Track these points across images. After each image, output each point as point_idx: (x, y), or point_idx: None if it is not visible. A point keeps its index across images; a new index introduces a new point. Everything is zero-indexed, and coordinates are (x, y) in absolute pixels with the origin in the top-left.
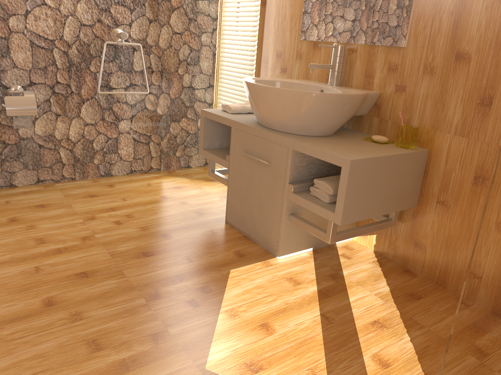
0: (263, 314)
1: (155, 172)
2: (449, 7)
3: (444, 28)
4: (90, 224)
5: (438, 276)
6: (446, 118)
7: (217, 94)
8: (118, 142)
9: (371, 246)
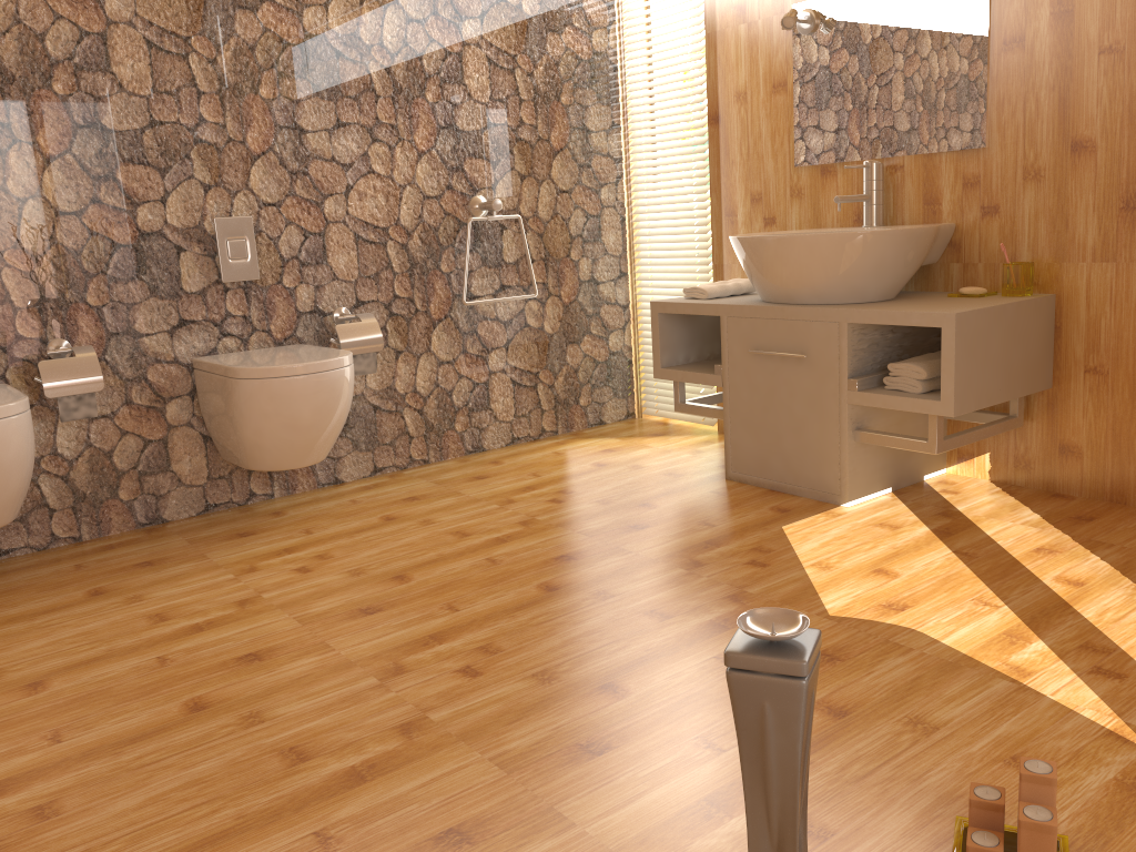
0: (868, 561)
1: (552, 437)
2: (1047, 79)
3: (1046, 109)
4: (514, 508)
5: (1110, 488)
6: (1075, 240)
7: (636, 287)
8: (491, 389)
9: (983, 474)
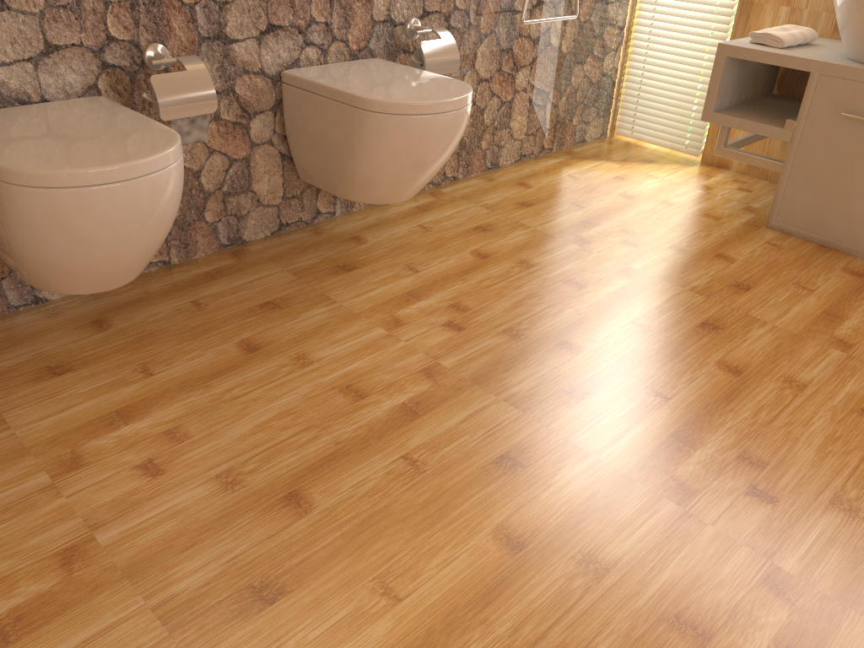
0: None
1: (550, 155)
2: None
3: None
4: (597, 251)
5: None
6: None
7: (637, 10)
8: (515, 109)
9: None
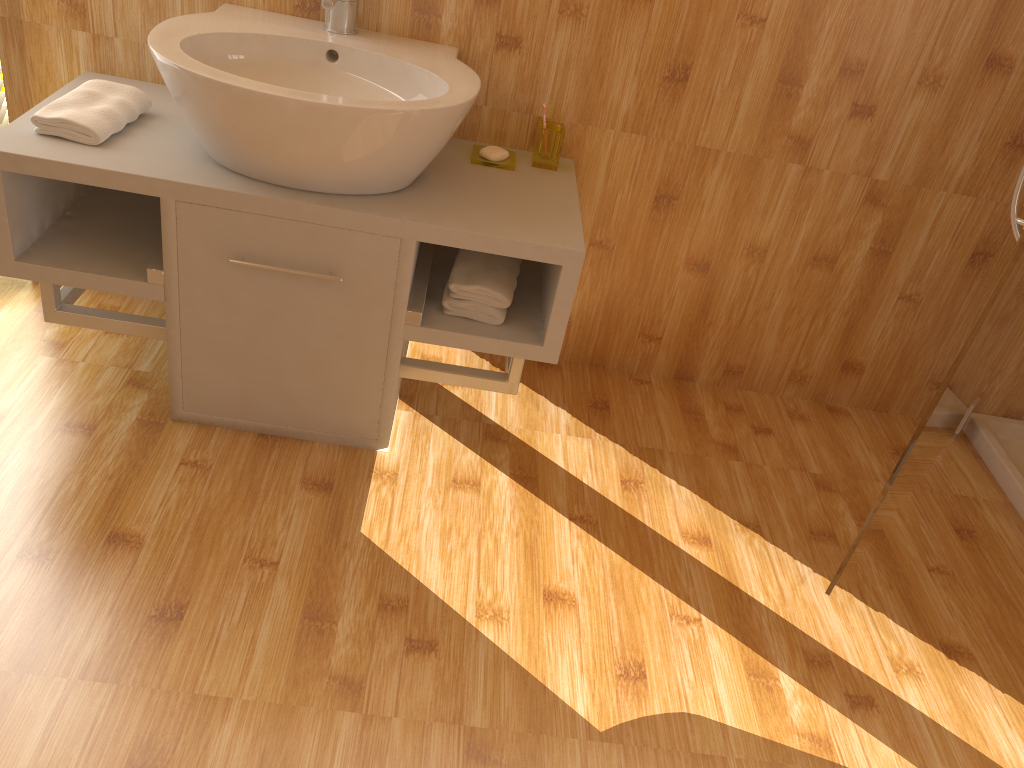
0: (521, 578)
1: None
2: None
3: None
4: None
5: (593, 354)
6: (608, 103)
7: None
8: None
9: None
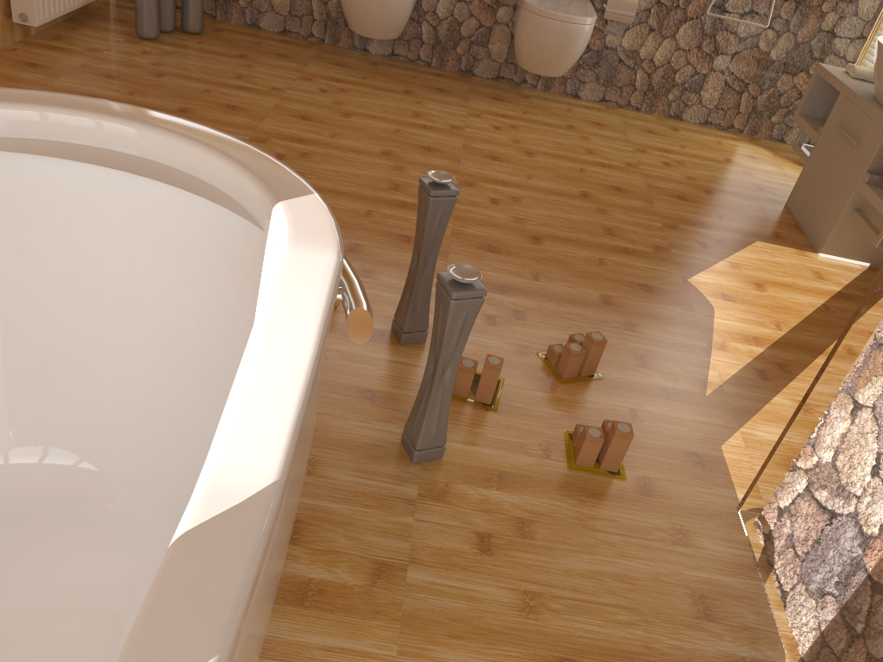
0: (763, 278)
1: (734, 133)
2: None
3: None
4: (638, 155)
5: None
6: None
7: (865, 51)
8: (704, 81)
9: None
